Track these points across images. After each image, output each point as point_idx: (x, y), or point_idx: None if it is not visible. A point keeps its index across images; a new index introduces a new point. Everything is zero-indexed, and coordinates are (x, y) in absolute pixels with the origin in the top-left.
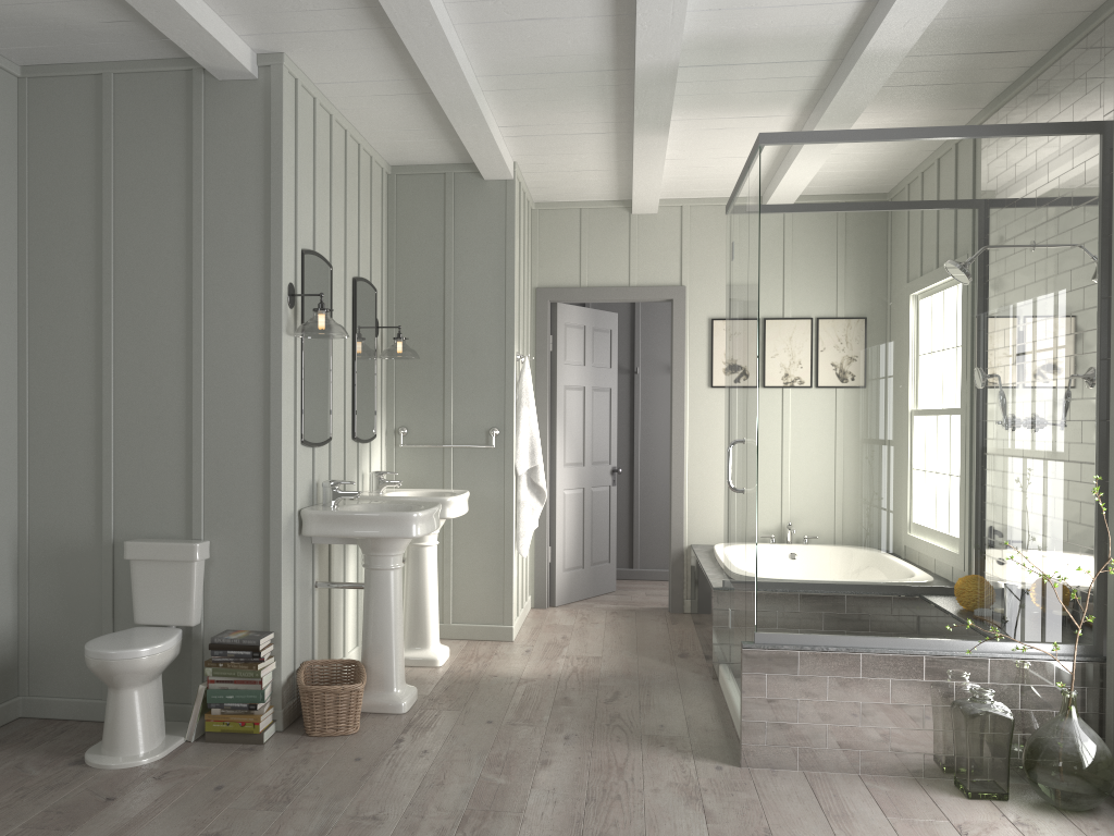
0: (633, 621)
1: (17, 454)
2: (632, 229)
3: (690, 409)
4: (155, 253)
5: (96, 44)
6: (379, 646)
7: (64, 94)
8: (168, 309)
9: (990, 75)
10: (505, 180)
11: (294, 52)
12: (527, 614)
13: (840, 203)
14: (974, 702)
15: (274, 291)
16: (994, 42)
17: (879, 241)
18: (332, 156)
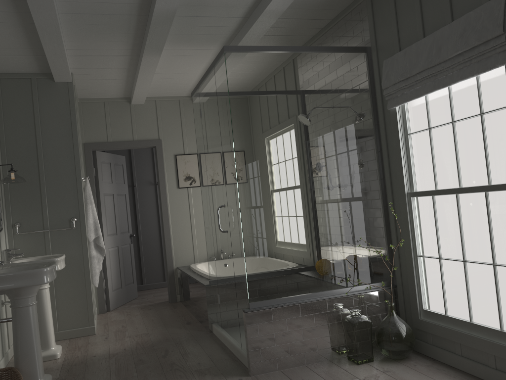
0: (154, 310)
1: None
2: (132, 112)
3: (169, 200)
4: None
5: None
6: (26, 354)
7: None
8: None
9: (305, 32)
10: (67, 82)
11: None
12: (97, 318)
13: (264, 81)
14: (353, 317)
15: None
16: (313, 13)
17: (284, 100)
18: None
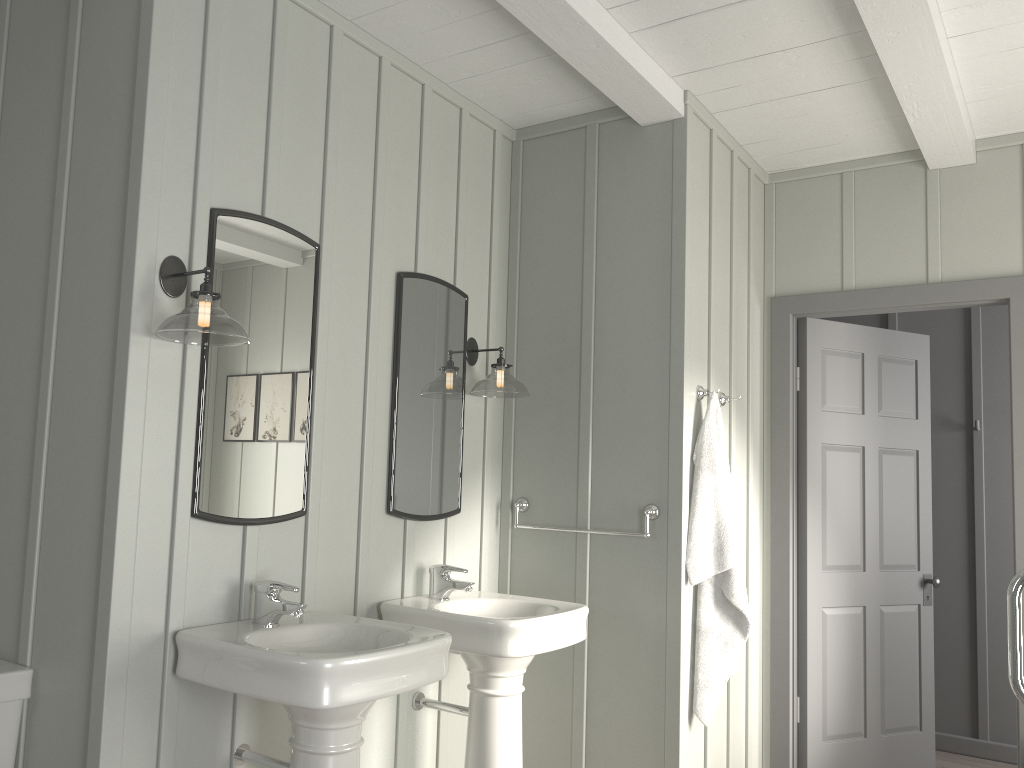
0: None
1: None
2: (930, 192)
3: None
4: (24, 230)
5: None
6: None
7: None
8: (28, 309)
9: None
10: (672, 120)
11: None
12: None
13: None
14: None
15: (126, 266)
16: None
17: None
18: (330, 84)
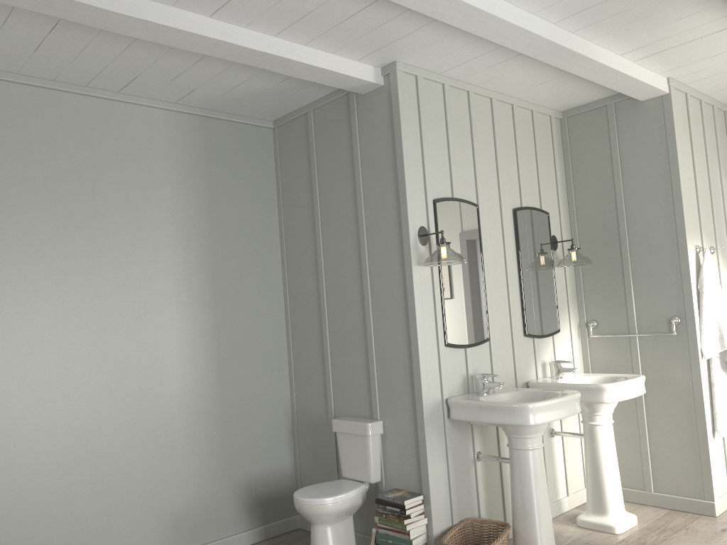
0: None
1: (287, 359)
2: None
3: None
4: (340, 221)
5: (291, 96)
6: (522, 514)
7: (292, 131)
8: (349, 258)
9: None
10: (661, 96)
11: (402, 58)
12: None
13: None
14: None
15: (404, 235)
16: None
17: None
18: (471, 121)
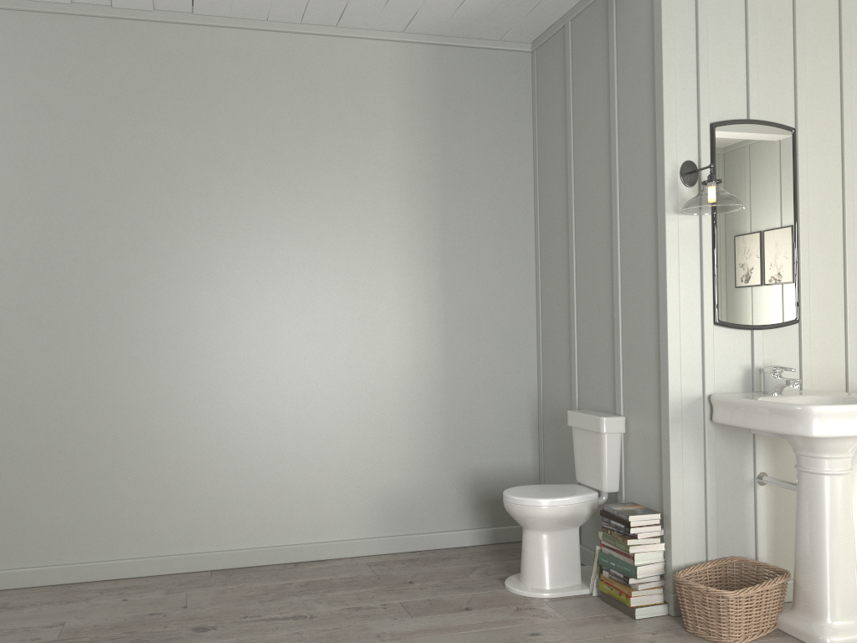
0: None
1: (536, 338)
2: None
3: None
4: (593, 162)
5: (538, 5)
6: (805, 561)
7: (550, 52)
8: (600, 209)
9: None
10: None
11: None
12: None
13: None
14: None
15: (658, 173)
16: None
17: None
18: (794, 6)
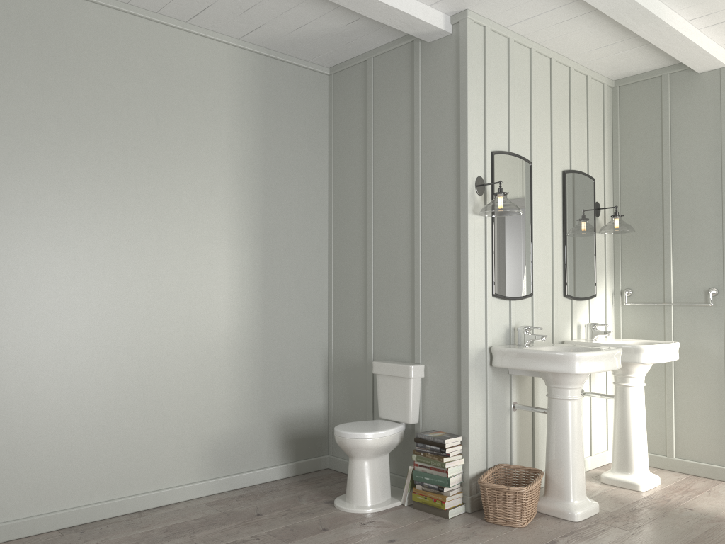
0: None
1: (327, 304)
2: None
3: None
4: (394, 168)
5: (354, 40)
6: (557, 461)
7: (349, 78)
8: (401, 205)
9: None
10: (719, 68)
11: (474, 6)
12: None
13: None
14: None
15: (462, 183)
16: None
17: None
18: (531, 79)
